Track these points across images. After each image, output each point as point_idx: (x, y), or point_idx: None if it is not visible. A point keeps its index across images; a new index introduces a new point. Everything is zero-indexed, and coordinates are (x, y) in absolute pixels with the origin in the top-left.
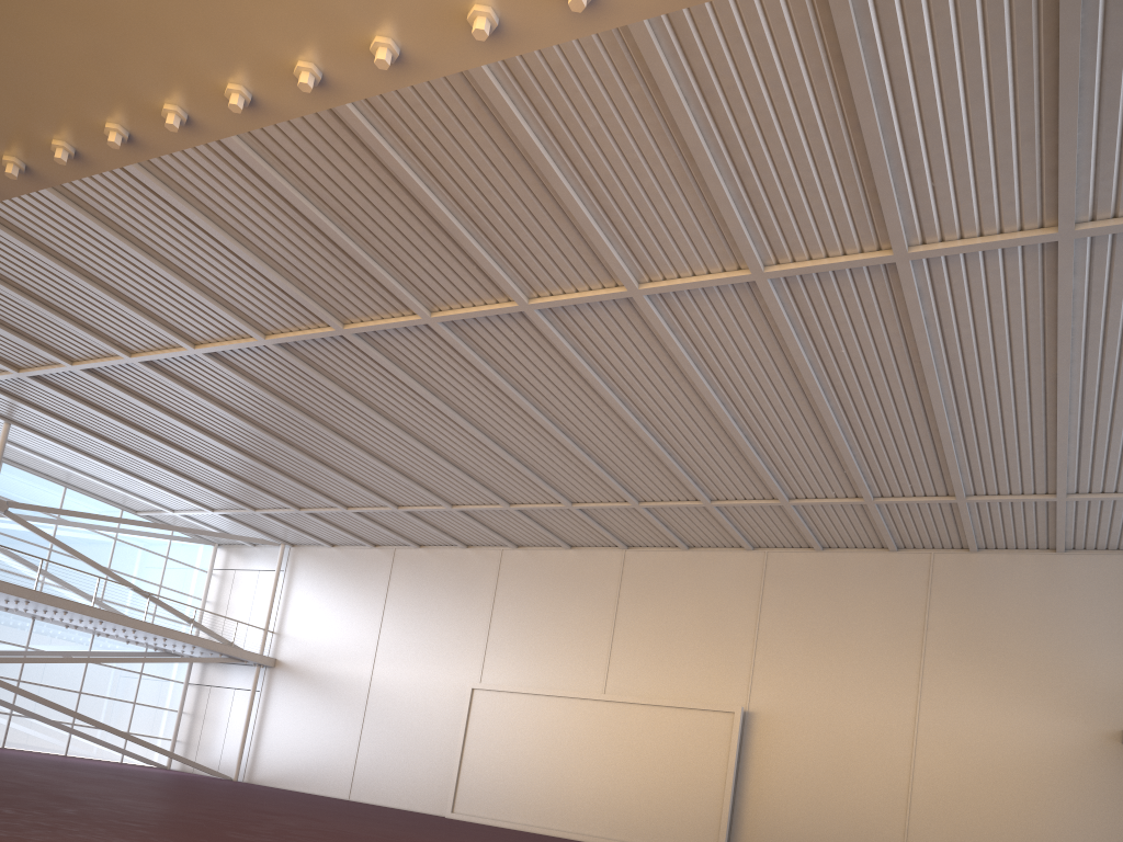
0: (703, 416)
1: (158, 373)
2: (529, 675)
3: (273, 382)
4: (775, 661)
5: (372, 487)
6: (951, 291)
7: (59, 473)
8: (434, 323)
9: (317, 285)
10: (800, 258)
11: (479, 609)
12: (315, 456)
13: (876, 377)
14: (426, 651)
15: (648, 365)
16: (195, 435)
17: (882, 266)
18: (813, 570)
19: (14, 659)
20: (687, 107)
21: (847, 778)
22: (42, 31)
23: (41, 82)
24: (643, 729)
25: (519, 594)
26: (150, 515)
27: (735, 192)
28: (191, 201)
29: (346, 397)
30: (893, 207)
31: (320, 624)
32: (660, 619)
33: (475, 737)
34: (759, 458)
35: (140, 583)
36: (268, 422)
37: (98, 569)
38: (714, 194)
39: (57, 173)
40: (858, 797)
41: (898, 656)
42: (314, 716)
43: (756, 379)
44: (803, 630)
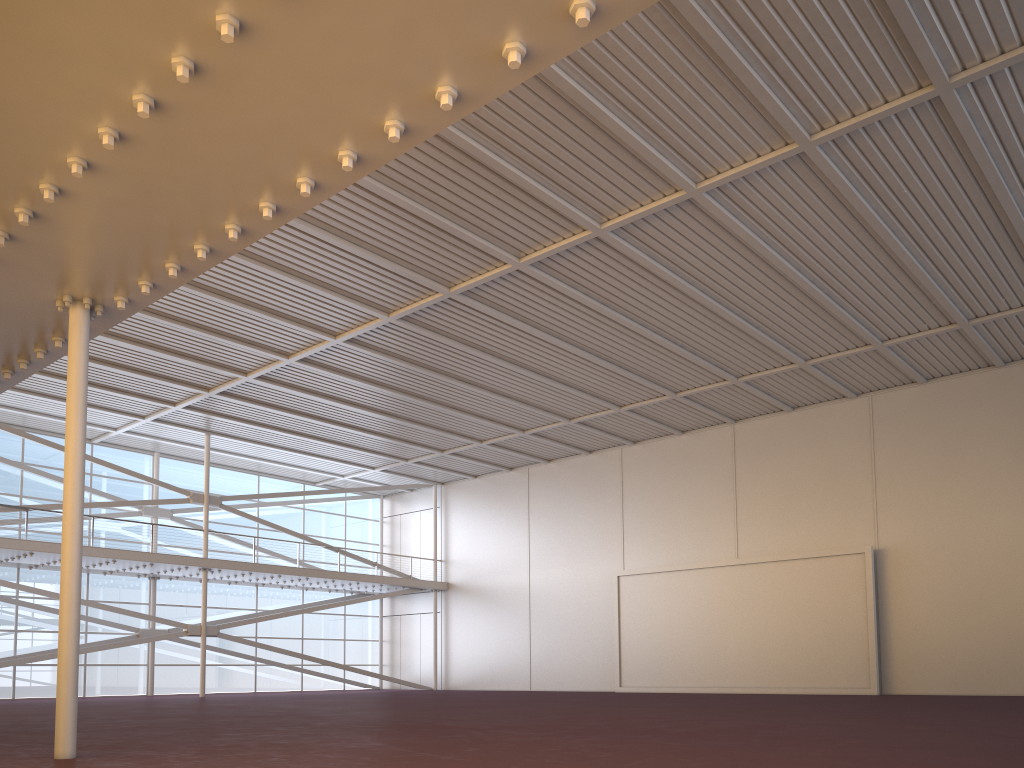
0: (781, 285)
1: (311, 366)
2: (666, 555)
3: (401, 350)
4: (897, 497)
5: (498, 419)
6: (1003, 105)
7: (252, 465)
8: (524, 267)
9: (421, 261)
10: (843, 118)
11: (611, 505)
12: (446, 404)
13: (945, 206)
14: (571, 552)
15: (720, 253)
16: (349, 410)
17: (926, 103)
18: (920, 403)
19: (250, 620)
20: (707, 18)
21: (989, 595)
22: (209, 155)
23: (212, 189)
24: (779, 584)
25: (643, 485)
26: (326, 484)
27: (767, 78)
28: (311, 221)
29: (462, 348)
30: (924, 46)
31: (478, 546)
32: (778, 481)
33: (628, 618)
34: (844, 311)
35: (329, 541)
36: (403, 385)
37: (296, 536)
38: (748, 86)
39: (231, 247)
40: (1003, 610)
41: (1023, 467)
42: (488, 625)
43: (825, 240)
44: (920, 463)
